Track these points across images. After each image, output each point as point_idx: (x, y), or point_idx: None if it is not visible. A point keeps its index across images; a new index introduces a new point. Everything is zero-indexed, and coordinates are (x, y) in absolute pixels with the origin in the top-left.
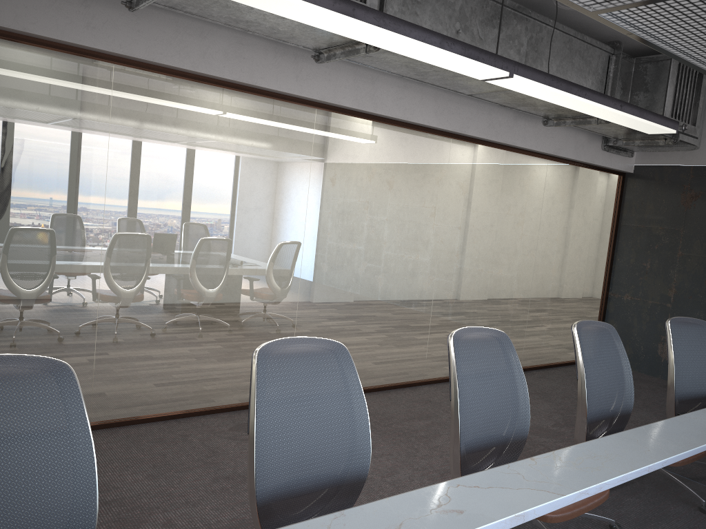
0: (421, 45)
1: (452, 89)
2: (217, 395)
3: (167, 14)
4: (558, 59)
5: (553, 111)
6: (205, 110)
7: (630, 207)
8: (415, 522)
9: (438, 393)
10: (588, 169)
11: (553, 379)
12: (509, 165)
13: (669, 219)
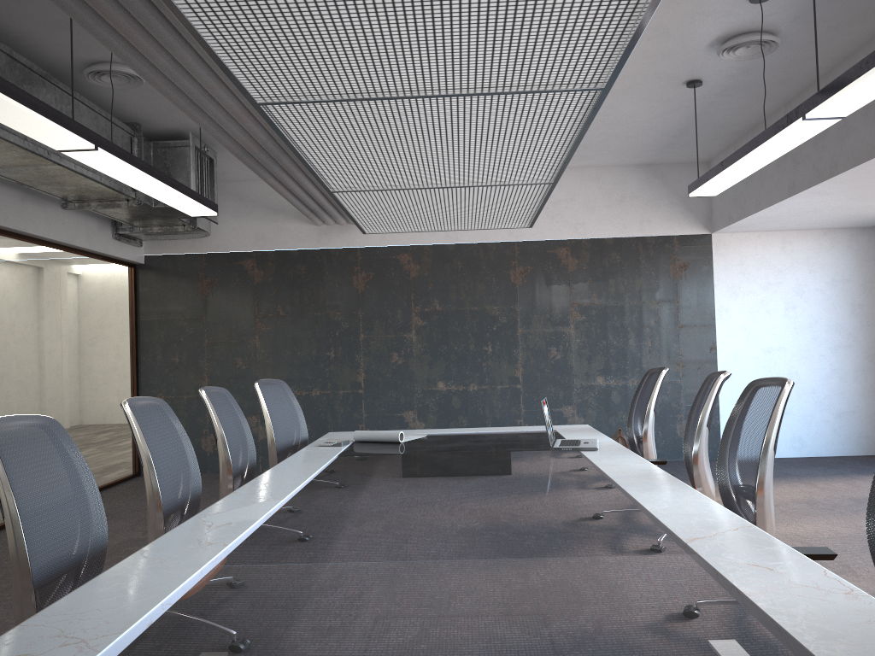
0: (21, 107)
1: None
2: None
3: None
4: None
5: (80, 192)
6: None
7: (148, 300)
8: (207, 536)
9: None
10: (101, 261)
11: (108, 501)
12: (20, 256)
13: (191, 308)
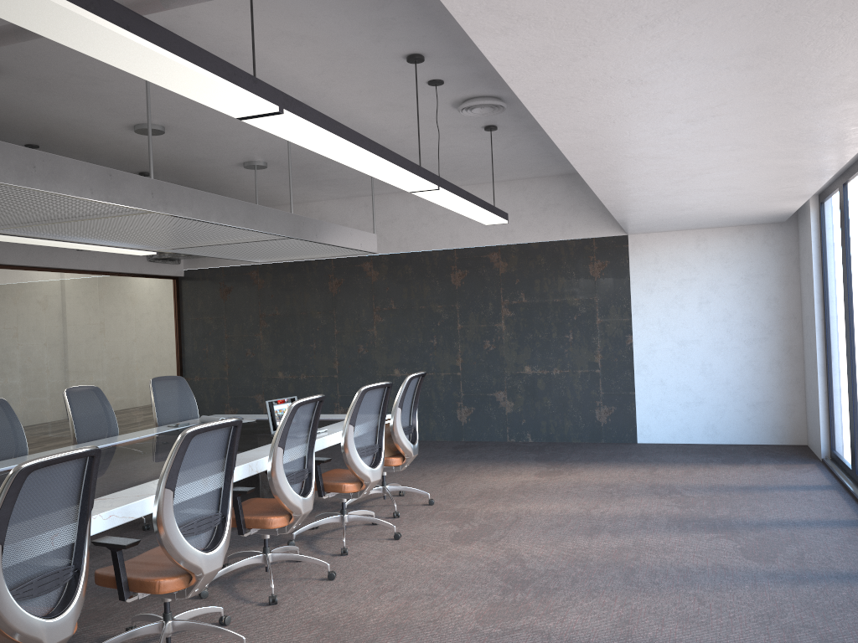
0: None
1: None
2: None
3: None
4: None
5: None
6: None
7: (187, 304)
8: None
9: None
10: (140, 278)
11: None
12: (58, 284)
13: (215, 310)
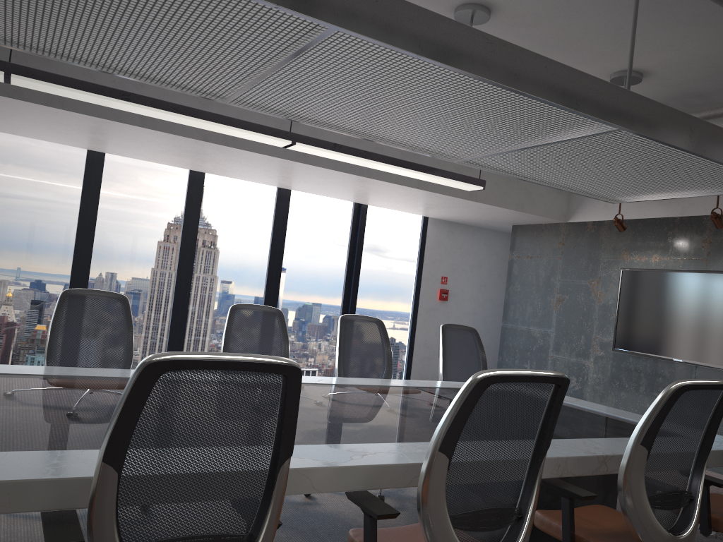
0: None
1: None
2: None
3: None
4: None
5: None
6: None
7: None
8: (391, 451)
9: None
10: None
11: None
12: None
13: None
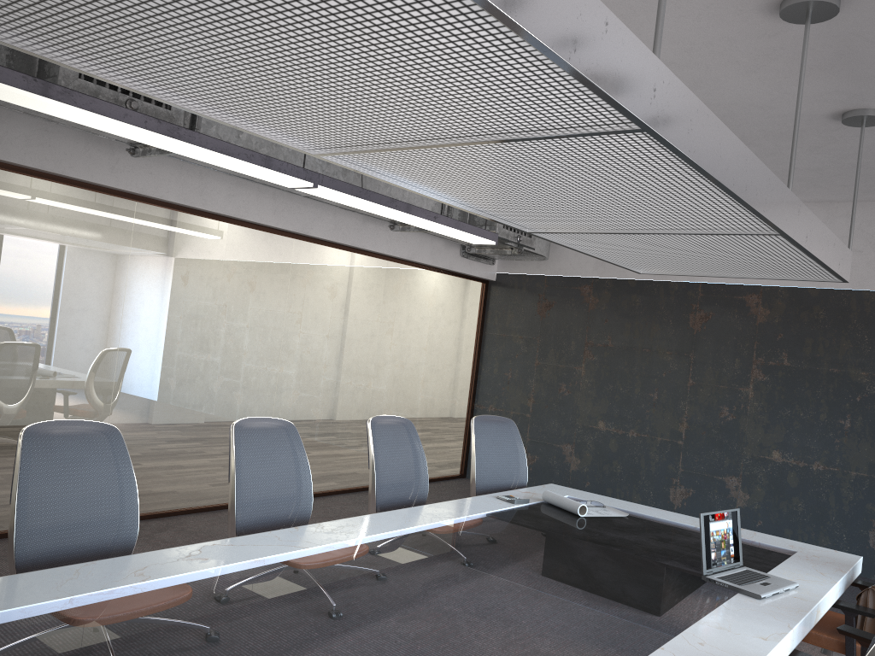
0: (218, 155)
1: (286, 189)
2: (6, 517)
3: None
4: None
5: None
6: (1, 198)
7: (493, 316)
8: (160, 565)
9: None
10: (448, 276)
11: None
12: (361, 269)
13: (528, 328)
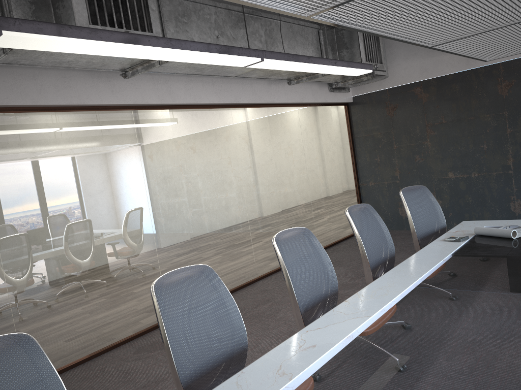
0: (200, 53)
1: (223, 75)
2: (116, 333)
3: (4, 68)
4: (287, 40)
5: (292, 74)
6: (51, 131)
7: (357, 125)
8: (289, 361)
9: (269, 283)
10: (324, 106)
11: (341, 250)
12: (274, 116)
13: (383, 126)
